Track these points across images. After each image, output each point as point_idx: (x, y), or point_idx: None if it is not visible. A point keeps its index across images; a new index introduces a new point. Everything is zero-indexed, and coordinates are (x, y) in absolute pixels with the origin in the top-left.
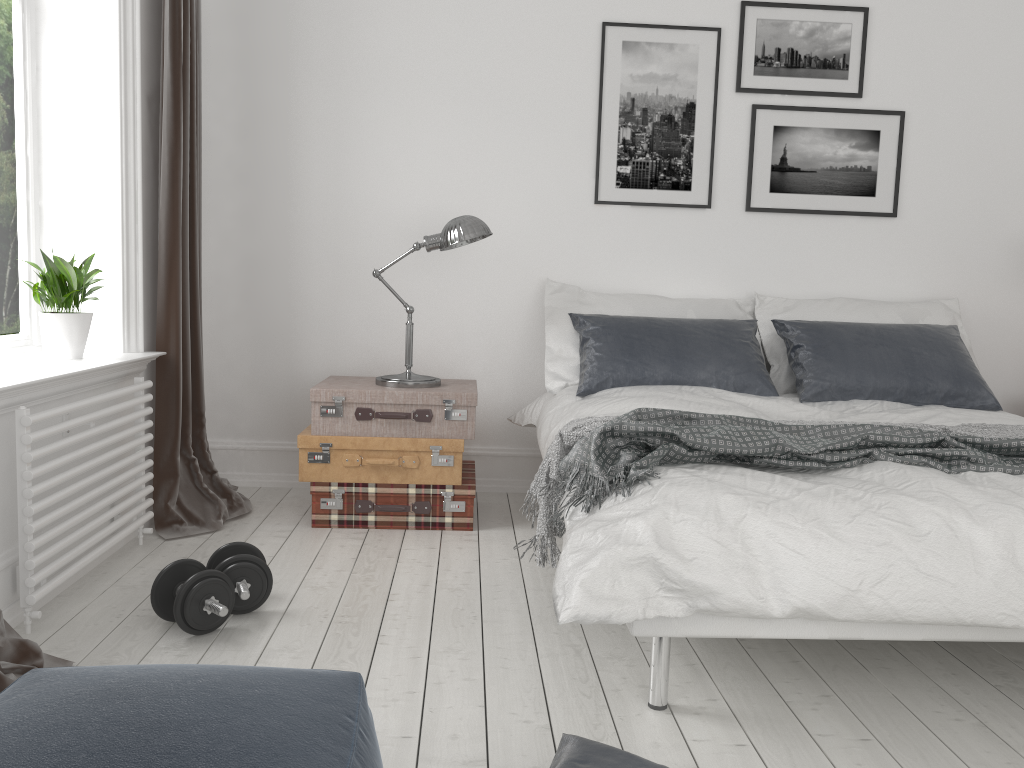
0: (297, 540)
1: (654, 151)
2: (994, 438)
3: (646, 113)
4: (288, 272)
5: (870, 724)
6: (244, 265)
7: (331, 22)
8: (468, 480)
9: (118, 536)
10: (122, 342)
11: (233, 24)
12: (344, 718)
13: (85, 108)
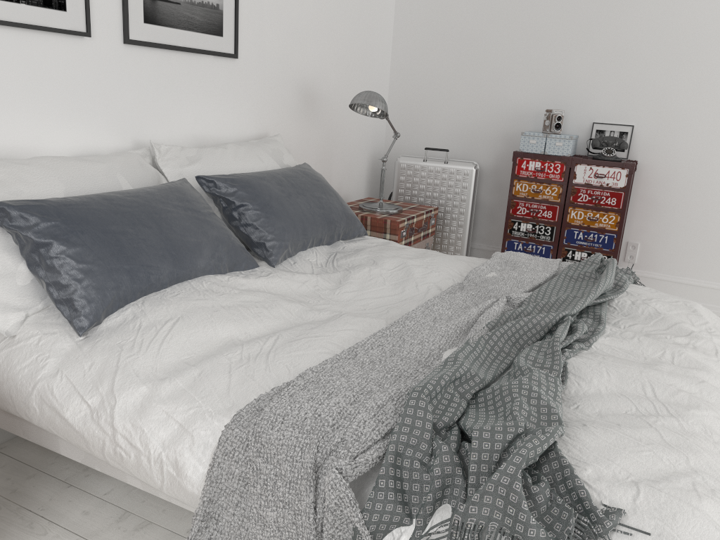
0: None
1: None
2: (578, 306)
3: None
4: None
5: None
6: None
7: None
8: None
9: None
10: None
11: None
12: None
13: None
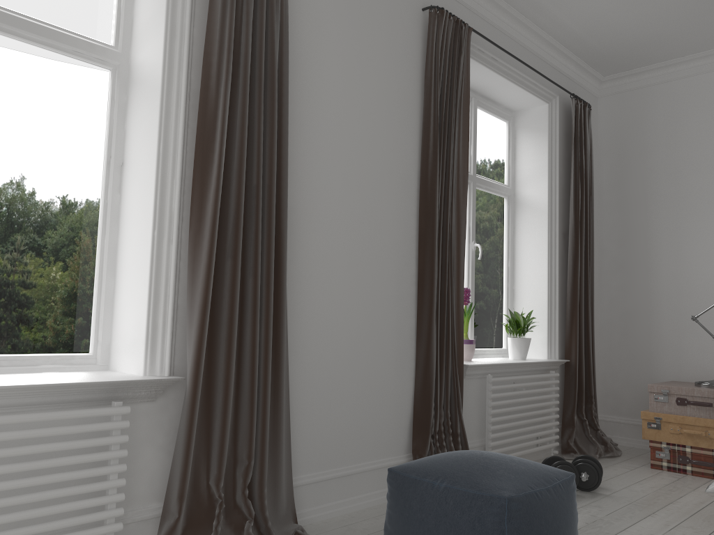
0: (637, 471)
1: None
2: None
3: None
4: (648, 319)
5: None
6: (622, 315)
7: (671, 176)
8: None
9: (536, 448)
10: (547, 353)
11: (615, 187)
12: (554, 478)
13: (532, 242)
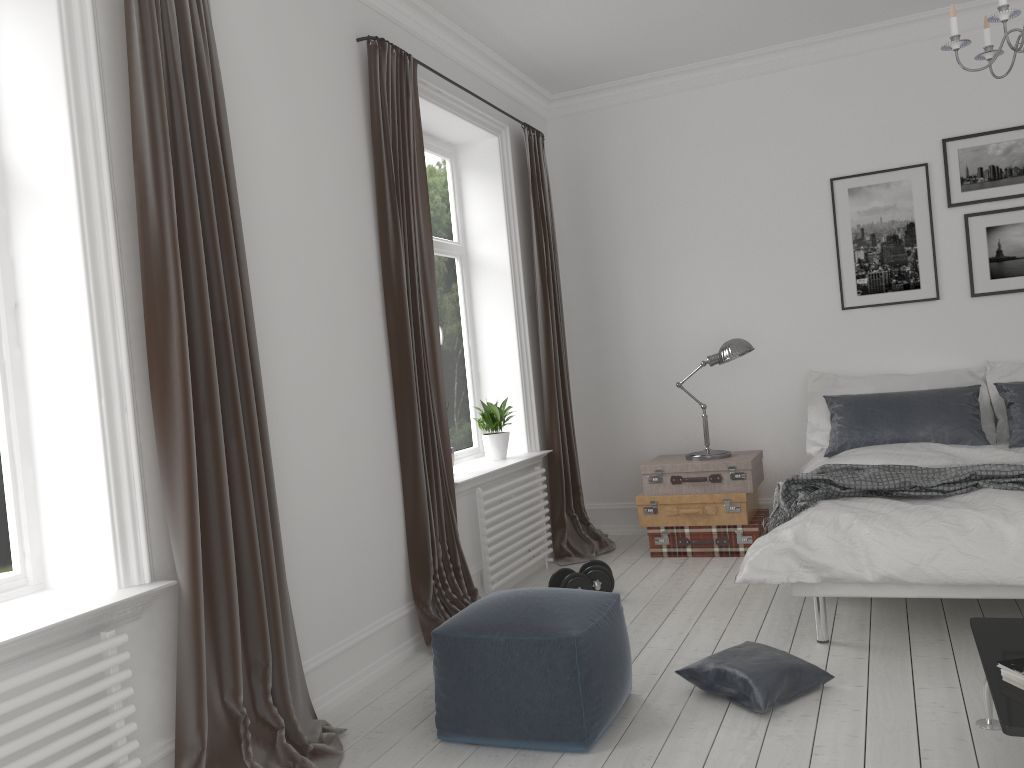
0: (639, 564)
1: (885, 264)
2: None
3: (874, 237)
4: (627, 387)
5: (957, 652)
6: (599, 385)
7: (638, 218)
8: (754, 521)
9: (532, 560)
10: (527, 446)
11: (577, 232)
12: (605, 603)
13: (496, 313)
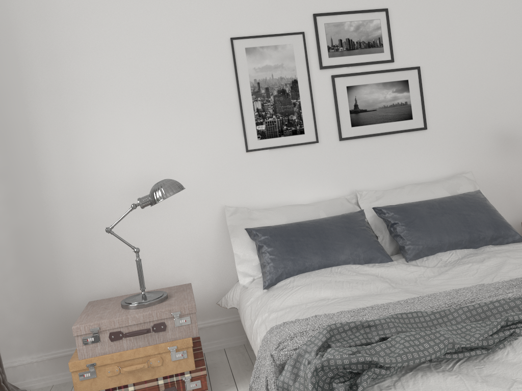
0: None
1: (277, 113)
2: None
3: (268, 90)
4: (47, 233)
5: None
6: (14, 235)
7: (48, 62)
8: (199, 361)
9: None
10: None
11: None
12: None
13: None
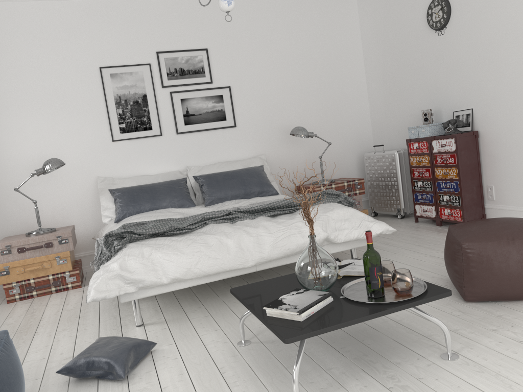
0: (0, 310)
1: (133, 116)
2: (247, 208)
3: (126, 101)
4: None
5: (210, 311)
6: None
7: None
8: (76, 267)
9: None
10: None
11: None
12: None
13: None
